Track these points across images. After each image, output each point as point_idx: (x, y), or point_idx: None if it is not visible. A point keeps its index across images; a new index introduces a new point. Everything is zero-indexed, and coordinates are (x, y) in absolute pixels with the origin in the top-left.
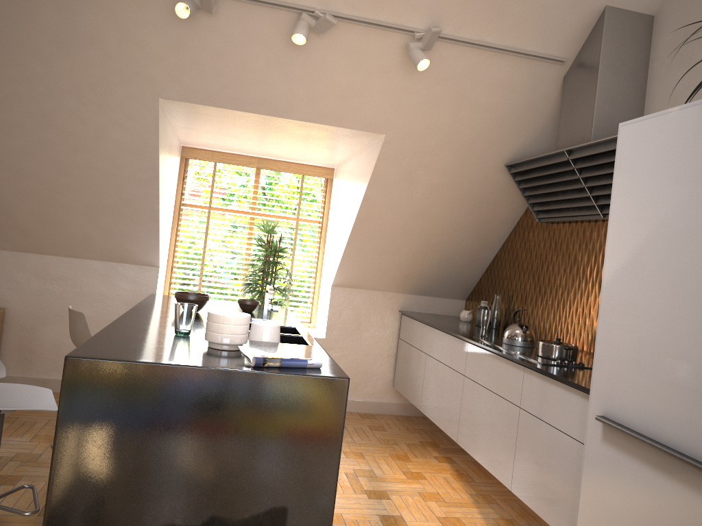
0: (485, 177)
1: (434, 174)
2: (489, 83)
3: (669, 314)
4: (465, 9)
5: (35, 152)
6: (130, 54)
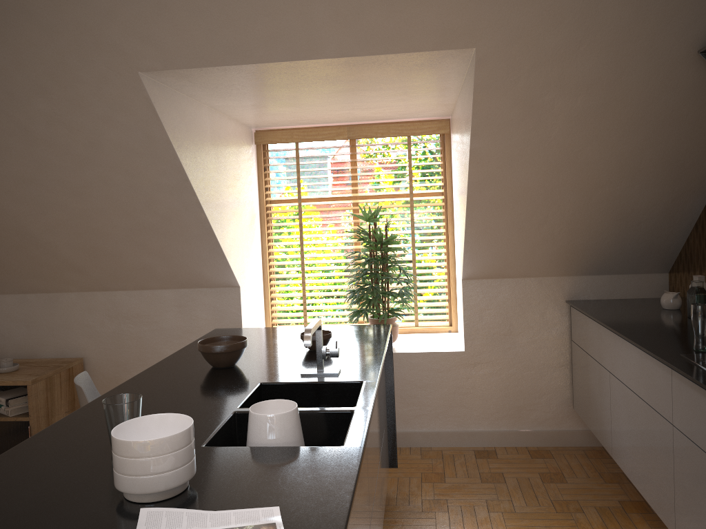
0: (666, 80)
1: (573, 94)
2: None
3: None
4: None
5: (39, 177)
6: (73, 18)
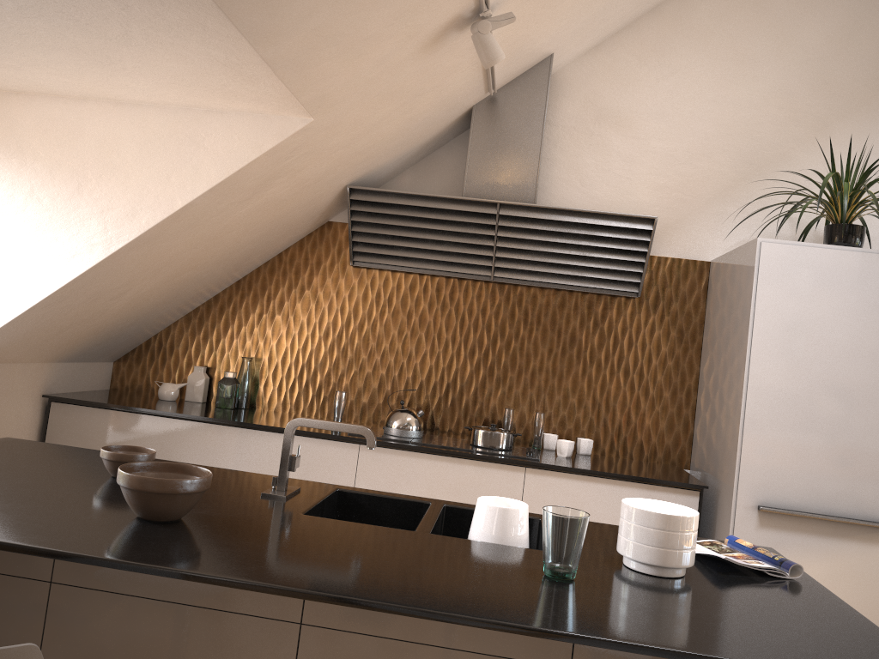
0: (319, 197)
1: (288, 185)
2: (441, 91)
3: (838, 414)
4: (523, 3)
5: None
6: None
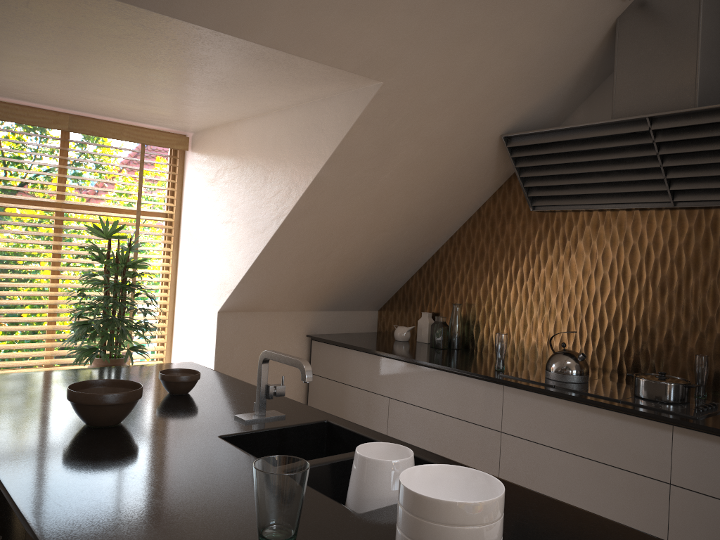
0: (473, 151)
1: (418, 146)
2: (541, 16)
3: None
4: None
5: None
6: None
